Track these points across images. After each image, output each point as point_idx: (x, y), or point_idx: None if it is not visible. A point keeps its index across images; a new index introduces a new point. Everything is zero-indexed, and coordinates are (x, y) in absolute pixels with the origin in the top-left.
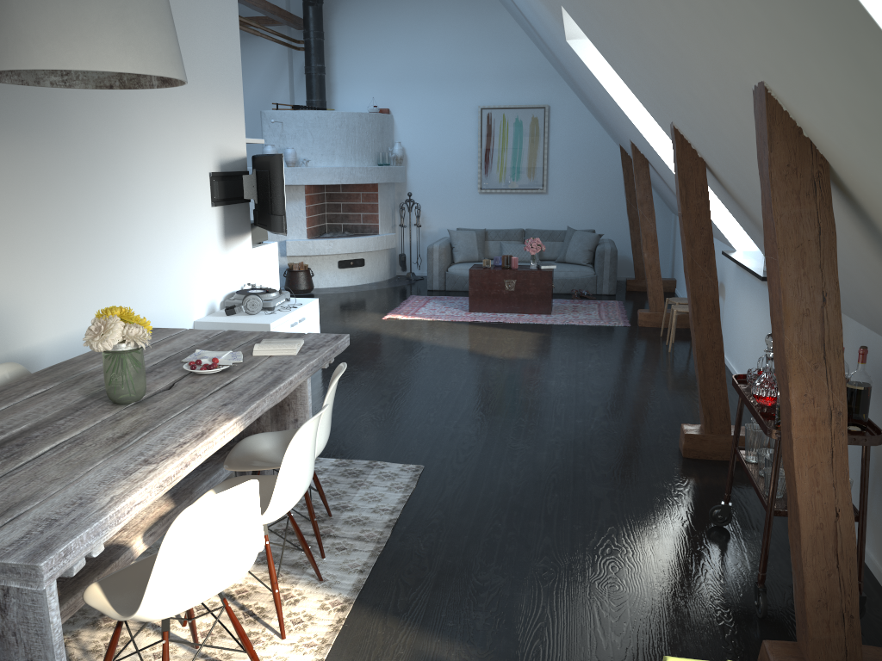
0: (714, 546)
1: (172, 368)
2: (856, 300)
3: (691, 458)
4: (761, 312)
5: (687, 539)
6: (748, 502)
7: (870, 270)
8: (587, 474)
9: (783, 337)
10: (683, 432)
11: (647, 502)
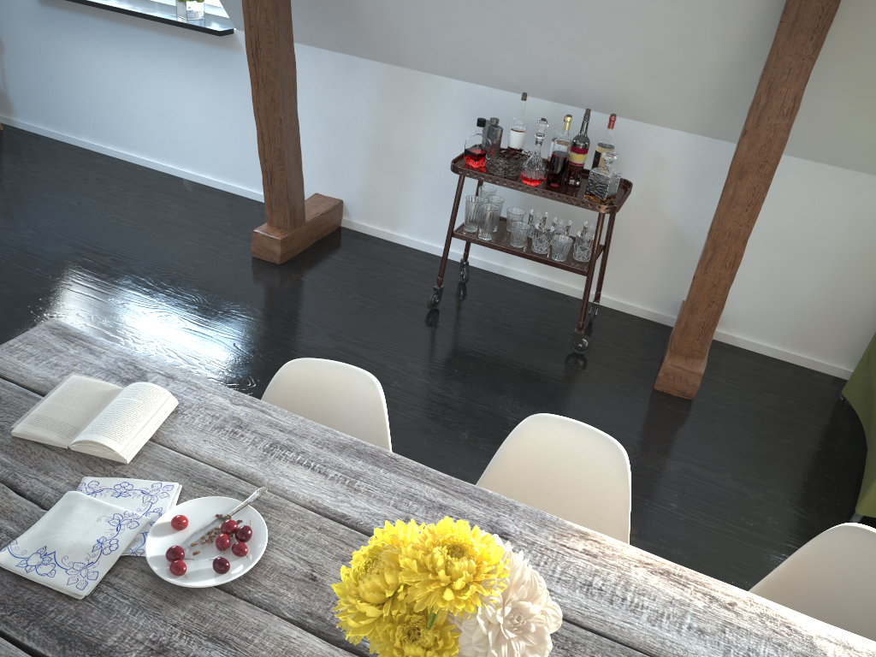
0: (468, 327)
1: (143, 620)
2: (533, 68)
3: (285, 262)
4: (173, 71)
5: (449, 333)
6: (397, 277)
7: (676, 54)
8: (275, 332)
9: (786, 136)
10: (273, 239)
11: (365, 324)
